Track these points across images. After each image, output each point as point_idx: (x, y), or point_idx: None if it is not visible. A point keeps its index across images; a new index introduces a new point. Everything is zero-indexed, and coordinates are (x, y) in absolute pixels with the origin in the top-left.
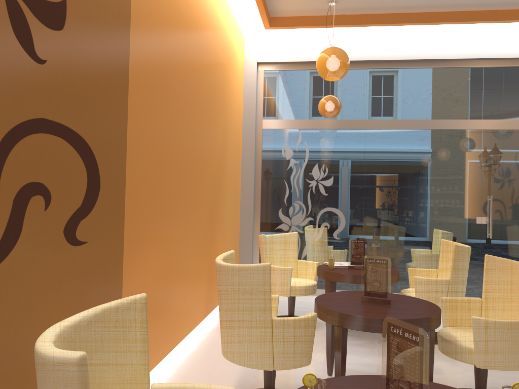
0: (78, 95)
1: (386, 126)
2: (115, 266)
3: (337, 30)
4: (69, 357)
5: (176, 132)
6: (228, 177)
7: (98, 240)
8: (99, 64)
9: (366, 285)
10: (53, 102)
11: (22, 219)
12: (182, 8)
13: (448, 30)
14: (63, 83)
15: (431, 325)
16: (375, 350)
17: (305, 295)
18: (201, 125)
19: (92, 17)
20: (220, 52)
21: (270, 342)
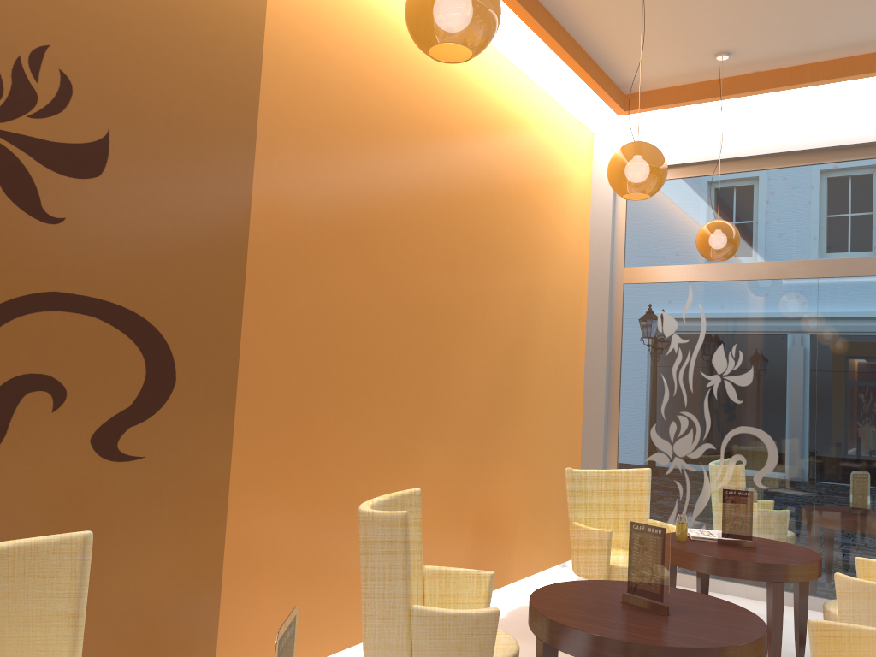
0: (130, 258)
1: (863, 270)
2: (208, 495)
3: (753, 101)
4: None
5: (375, 299)
6: (541, 367)
7: (169, 456)
8: (179, 212)
9: (631, 573)
10: (76, 269)
11: (6, 420)
12: (395, 110)
13: None
14: (98, 245)
15: None
16: None
17: None
18: (451, 284)
19: (165, 153)
20: (512, 165)
21: (407, 646)
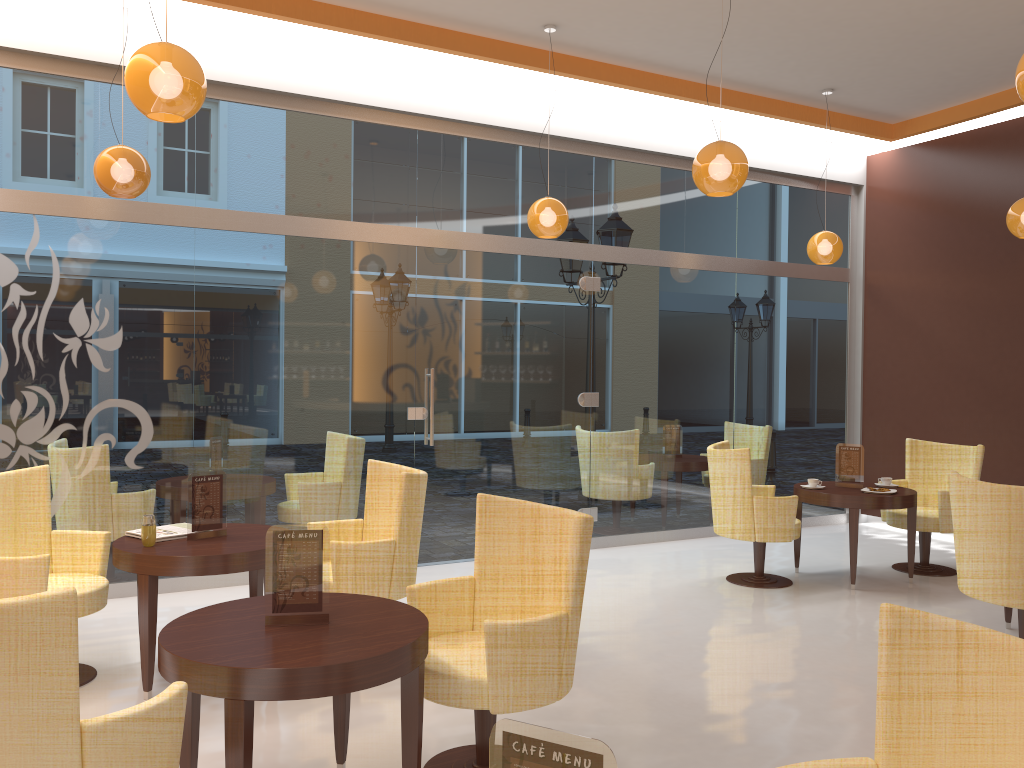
0: None
1: (241, 225)
2: None
3: None
4: None
5: None
6: None
7: None
8: None
9: (277, 590)
10: None
11: None
12: None
13: (359, 47)
14: None
15: (420, 654)
16: (263, 710)
17: (84, 614)
18: None
19: None
20: None
21: None
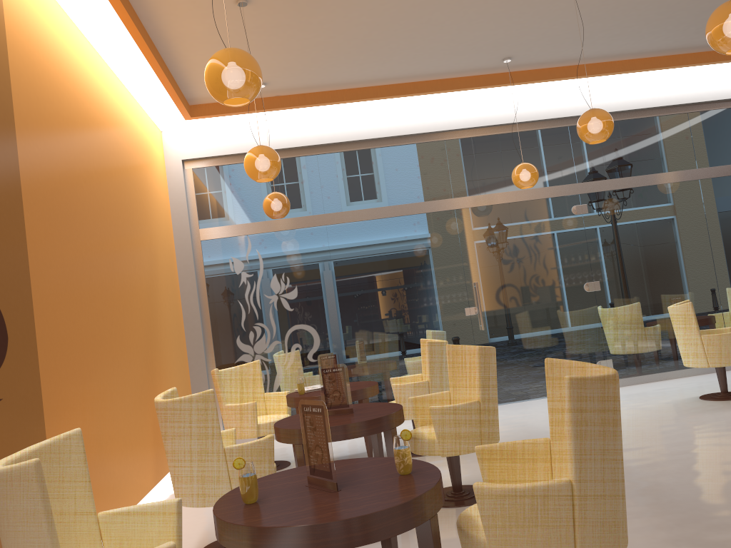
0: None
1: (350, 218)
2: (36, 424)
3: (275, 113)
4: (27, 462)
5: (87, 264)
6: (164, 307)
7: (13, 396)
8: None
9: (327, 398)
10: None
11: None
12: (75, 119)
13: (399, 103)
14: None
15: (390, 423)
16: None
17: None
18: (118, 249)
19: None
20: (131, 157)
21: (226, 473)
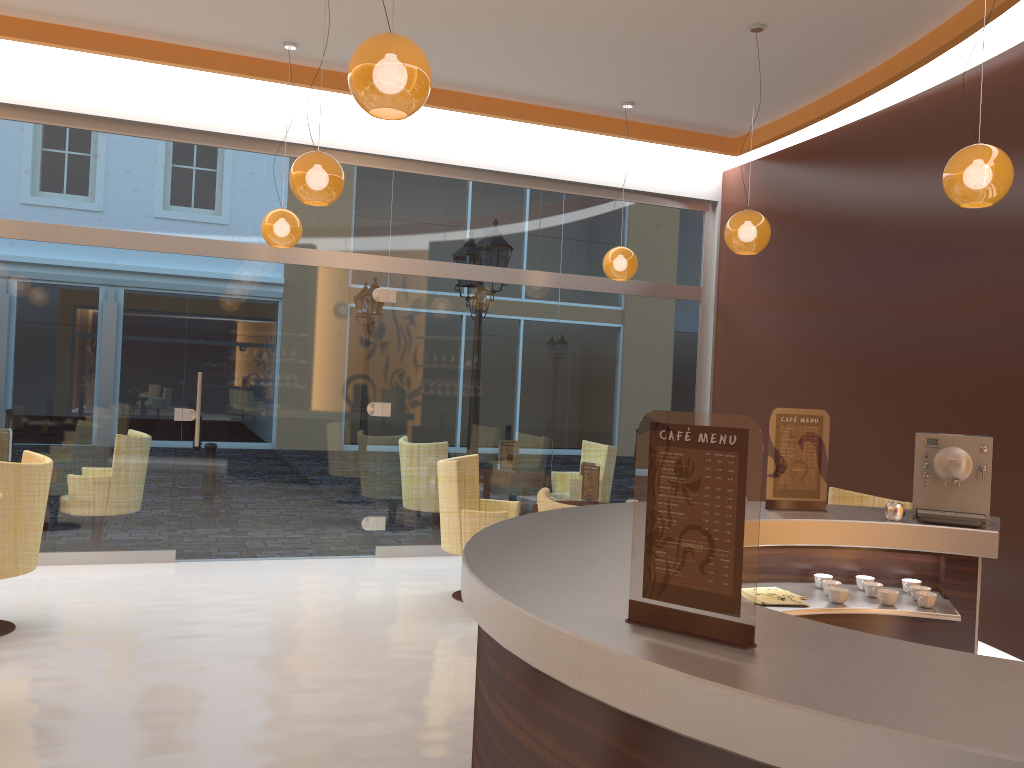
0: None
1: (4, 232)
2: None
3: None
4: None
5: None
6: None
7: None
8: None
9: None
10: None
11: None
12: None
13: (125, 67)
14: None
15: None
16: None
17: None
18: None
19: None
20: None
21: None
